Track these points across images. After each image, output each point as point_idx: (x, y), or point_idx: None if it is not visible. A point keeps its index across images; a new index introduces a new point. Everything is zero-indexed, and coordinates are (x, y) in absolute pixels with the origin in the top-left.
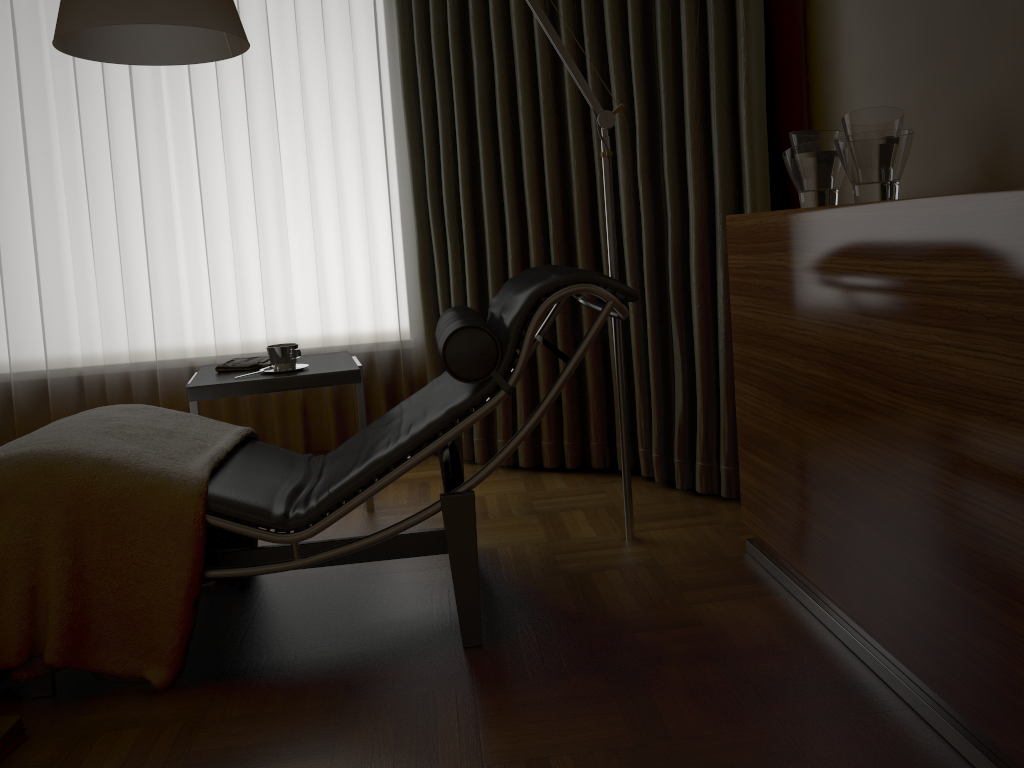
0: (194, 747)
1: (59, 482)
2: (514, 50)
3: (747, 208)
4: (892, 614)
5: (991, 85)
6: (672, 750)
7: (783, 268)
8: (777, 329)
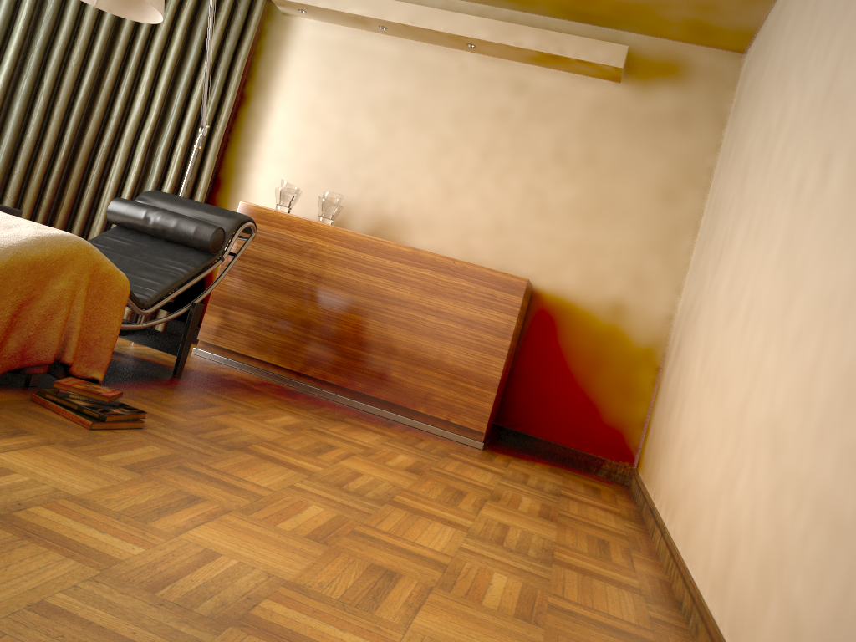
0: (166, 404)
1: (91, 258)
2: (83, 27)
3: (202, 188)
4: (325, 366)
5: (347, 196)
6: (297, 404)
7: (290, 237)
8: (274, 259)
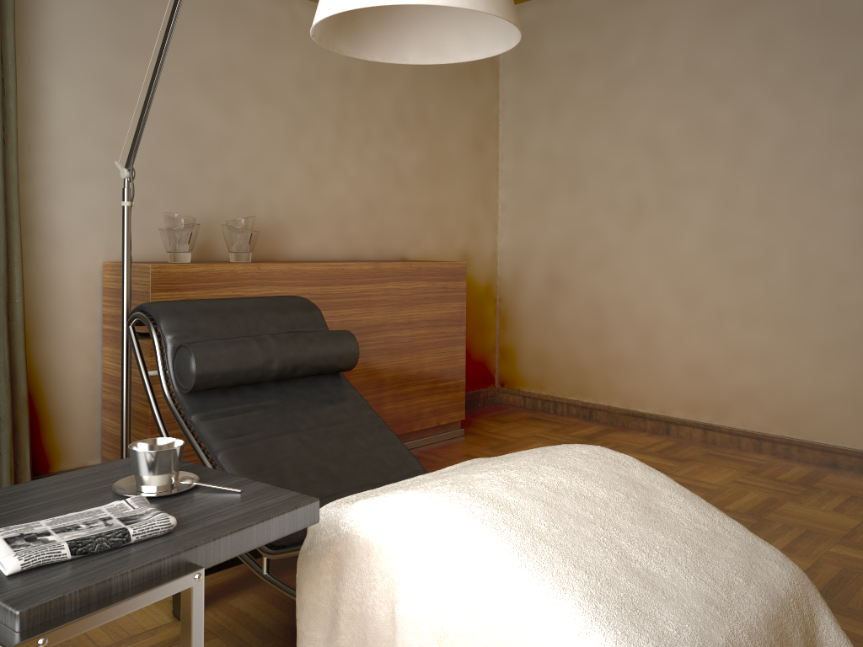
0: None
1: None
2: None
3: (18, 257)
4: None
5: (203, 208)
6: None
7: (239, 296)
8: None
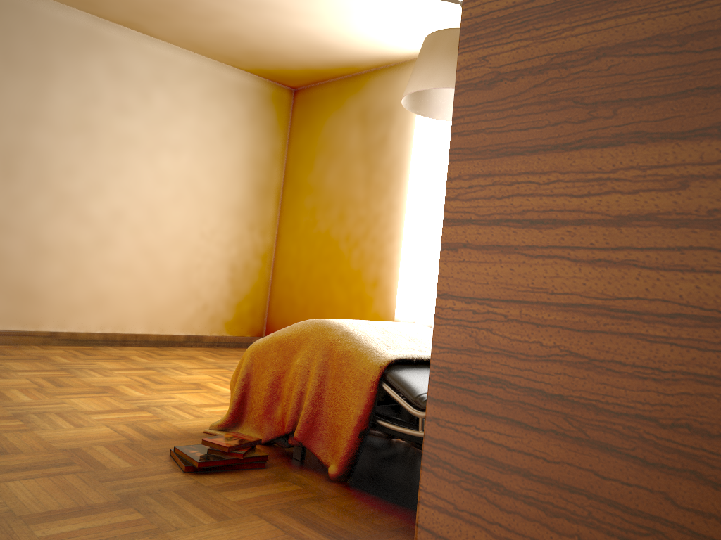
0: (303, 505)
1: (325, 338)
2: None
3: None
4: None
5: None
6: None
7: None
8: None
